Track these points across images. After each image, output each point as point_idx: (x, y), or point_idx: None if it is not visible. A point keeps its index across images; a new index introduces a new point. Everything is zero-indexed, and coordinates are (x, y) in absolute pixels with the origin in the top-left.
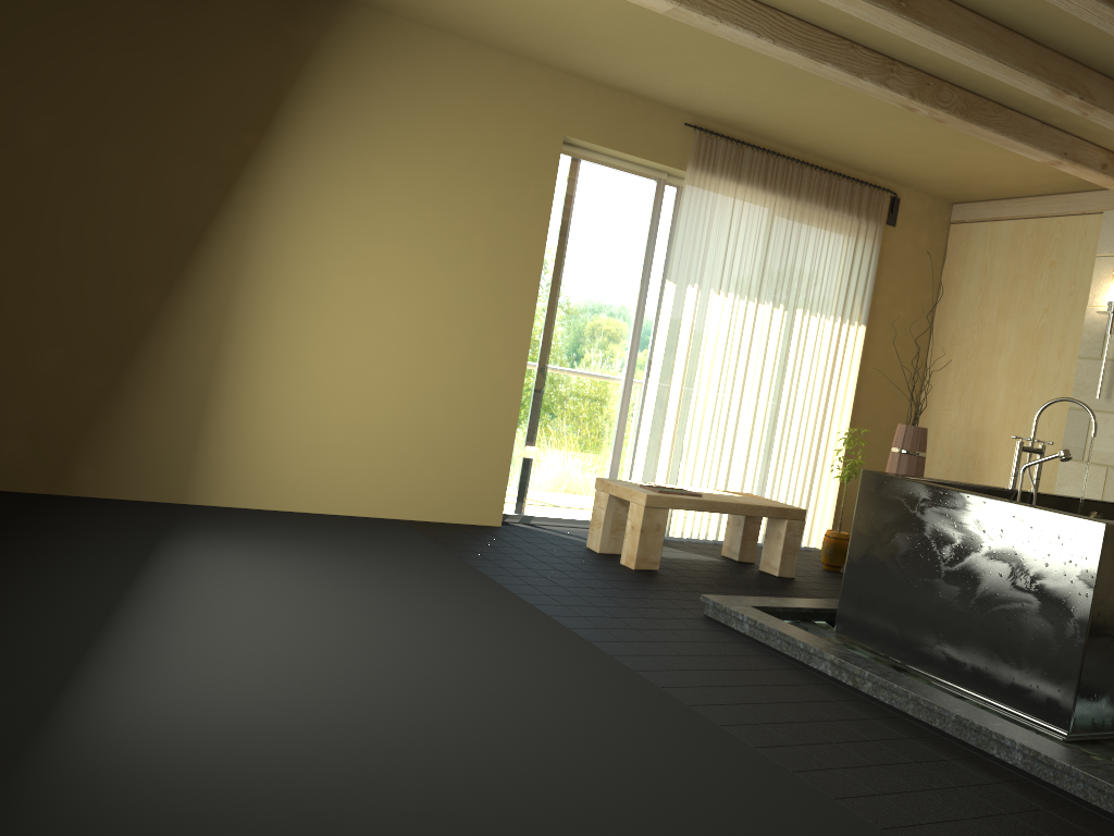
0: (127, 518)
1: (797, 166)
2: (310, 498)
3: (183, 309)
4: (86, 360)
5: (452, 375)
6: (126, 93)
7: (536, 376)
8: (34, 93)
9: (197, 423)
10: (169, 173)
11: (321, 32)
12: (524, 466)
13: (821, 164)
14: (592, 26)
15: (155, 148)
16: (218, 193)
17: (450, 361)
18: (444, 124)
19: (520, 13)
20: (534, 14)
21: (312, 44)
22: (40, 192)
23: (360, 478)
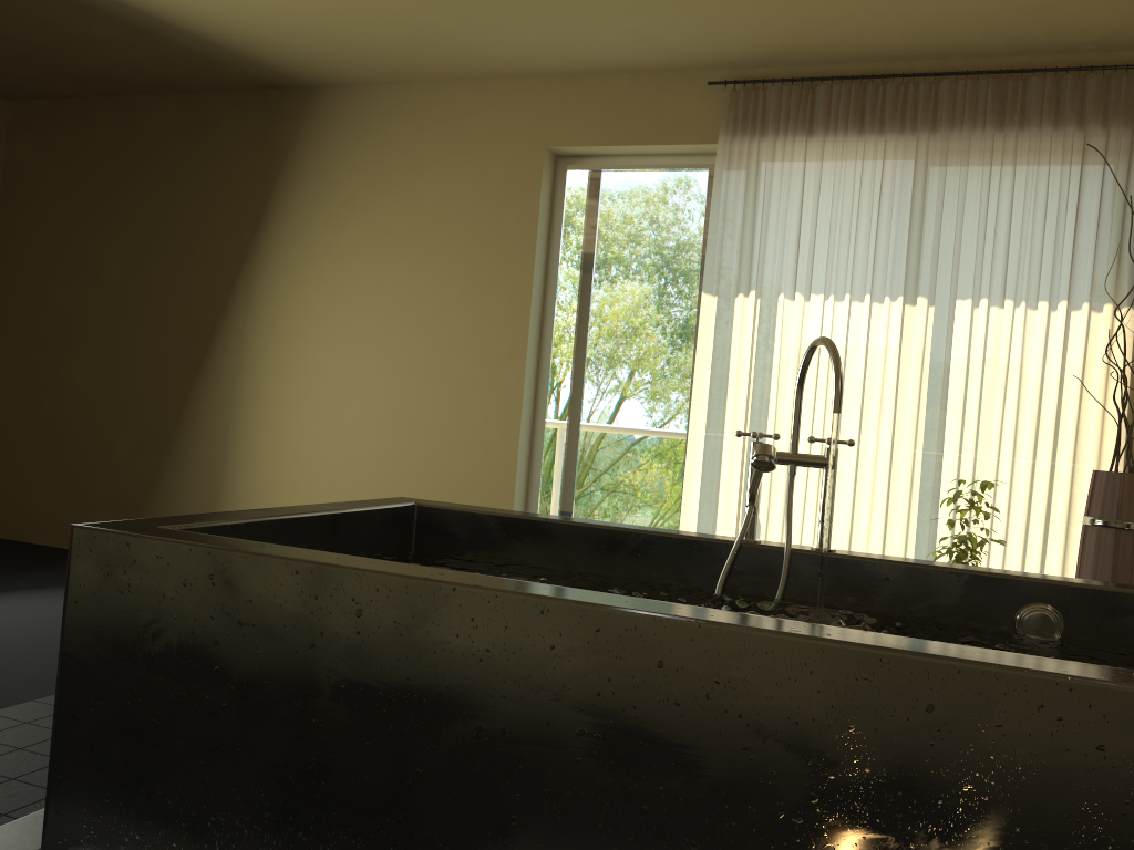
0: None
1: (924, 81)
2: None
3: (203, 396)
4: (143, 445)
5: (435, 440)
6: (163, 223)
7: (563, 437)
8: (111, 240)
9: (216, 498)
10: (191, 281)
11: (296, 124)
12: None
13: (985, 66)
14: (416, 15)
15: (182, 263)
16: (225, 289)
17: (433, 425)
18: (410, 175)
19: (369, 34)
20: (374, 29)
21: (290, 137)
22: (115, 314)
23: None
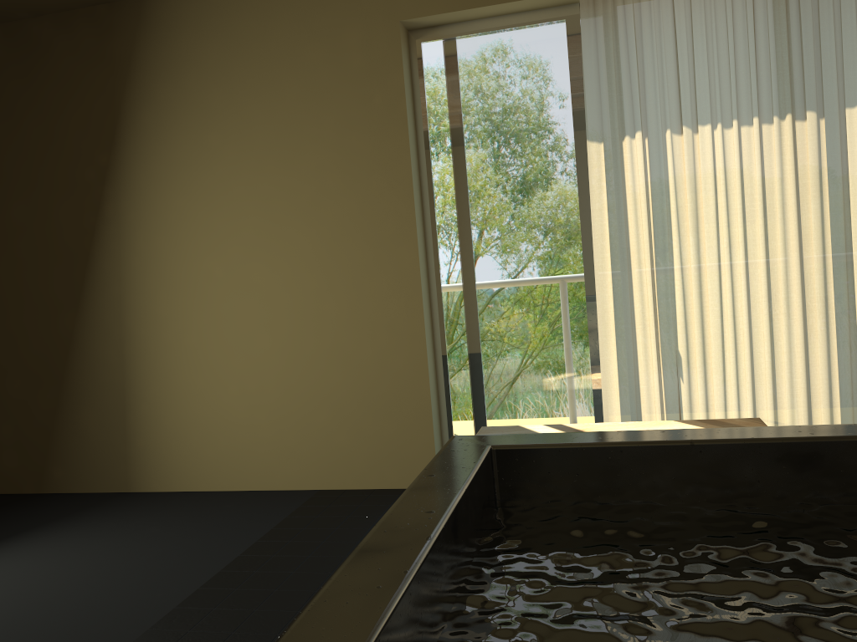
0: (25, 519)
1: None
2: (230, 476)
3: (90, 323)
4: (37, 381)
5: (337, 328)
6: (13, 158)
7: (462, 304)
8: None
9: (123, 420)
10: (55, 211)
11: (134, 36)
12: (474, 411)
13: None
14: None
15: (40, 195)
16: (91, 215)
17: (333, 314)
18: (264, 70)
19: None
20: None
21: (130, 51)
22: None
23: (271, 451)
